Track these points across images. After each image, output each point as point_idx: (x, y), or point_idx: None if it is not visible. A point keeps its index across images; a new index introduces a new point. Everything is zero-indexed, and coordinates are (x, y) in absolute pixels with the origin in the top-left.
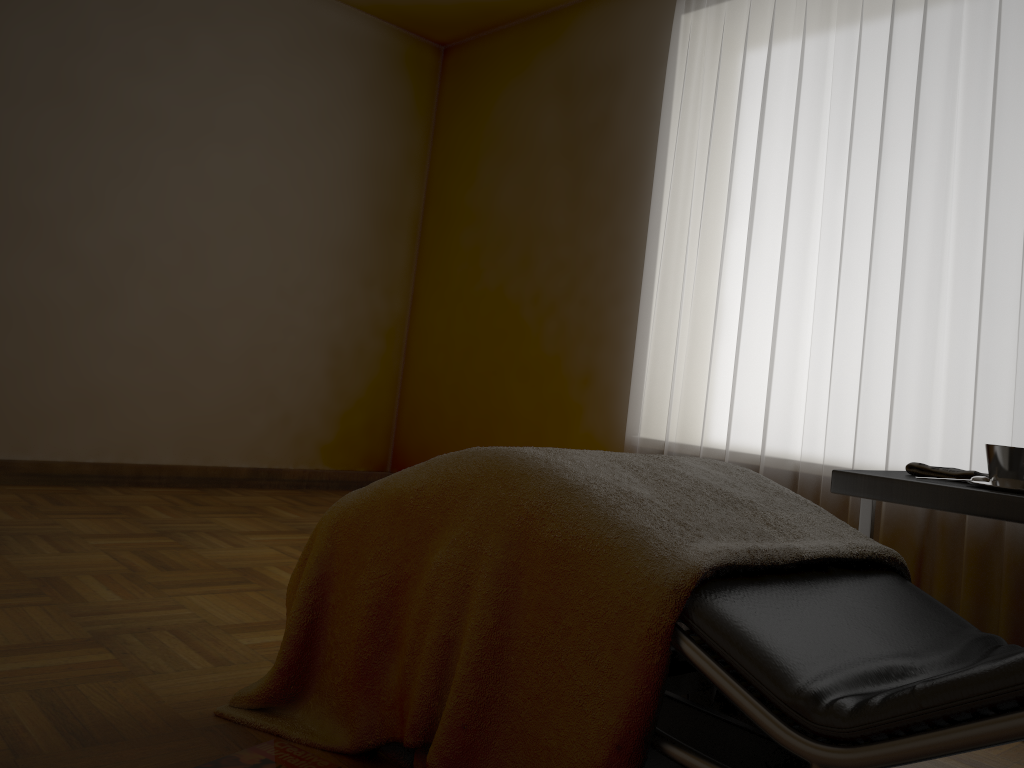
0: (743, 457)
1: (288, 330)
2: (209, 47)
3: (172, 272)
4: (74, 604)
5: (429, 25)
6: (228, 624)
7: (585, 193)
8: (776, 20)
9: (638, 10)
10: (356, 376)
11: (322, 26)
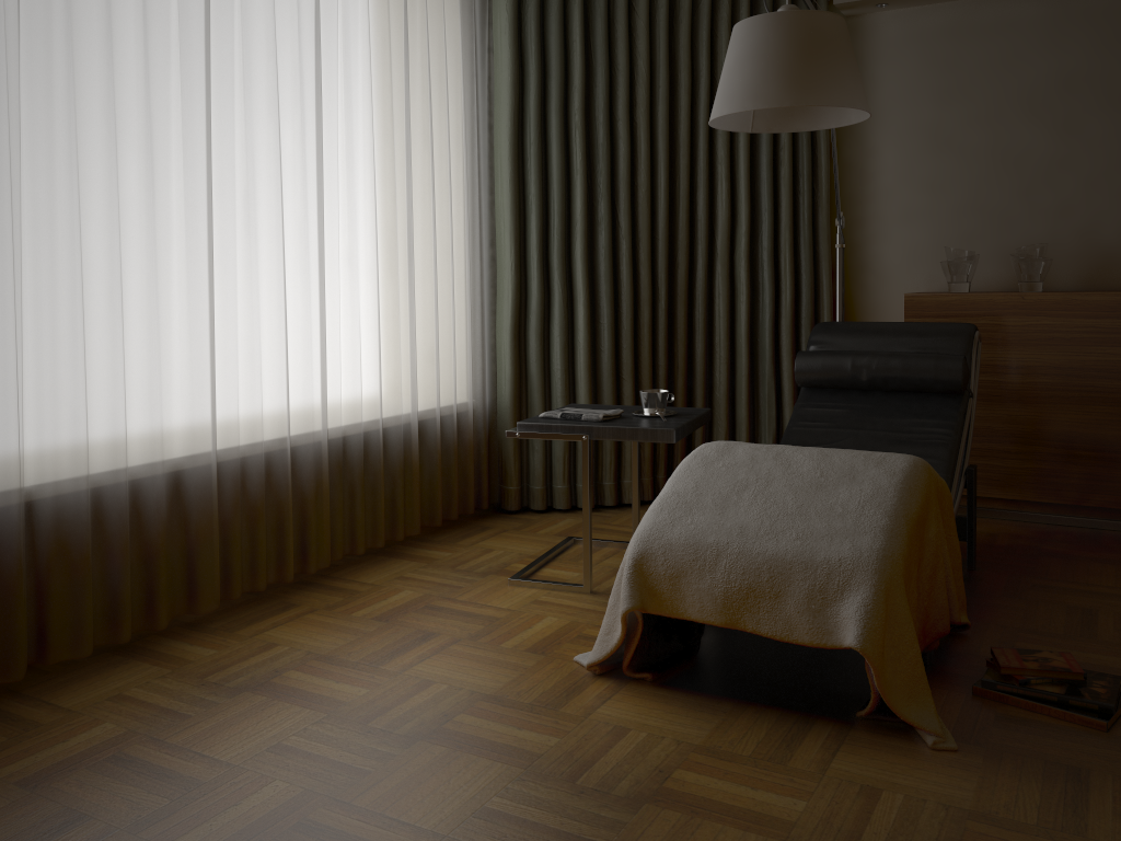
0: (166, 469)
1: None
2: None
3: None
4: None
5: None
6: (766, 837)
7: None
8: None
9: None
10: None
11: None
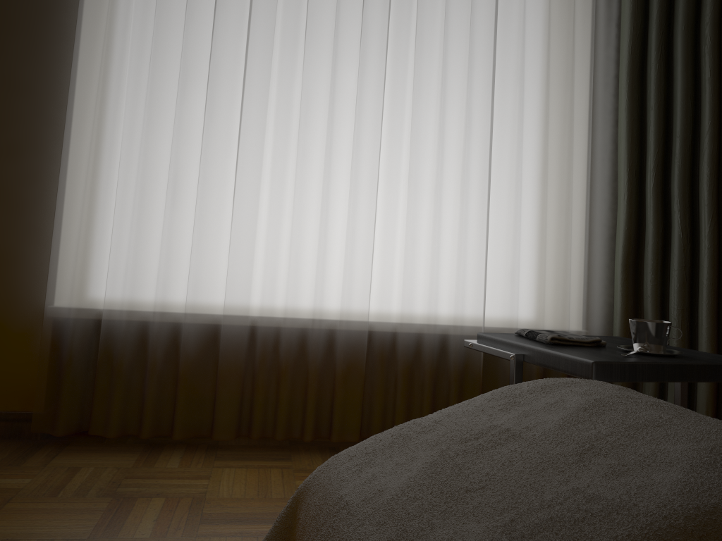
0: (202, 319)
1: None
2: None
3: None
4: None
5: None
6: None
7: None
8: None
9: None
10: None
11: None
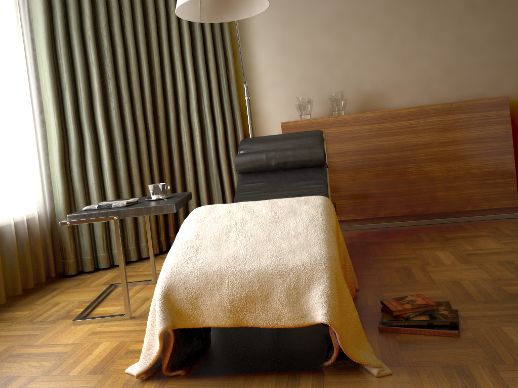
0: None
1: None
2: None
3: None
4: None
5: None
6: None
7: None
8: None
9: None
10: None
11: None
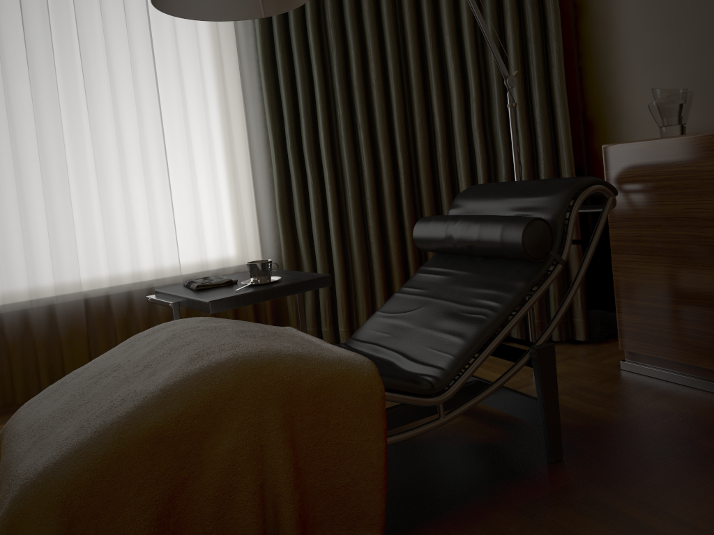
0: None
1: None
2: None
3: None
4: None
5: None
6: None
7: None
8: None
9: None
10: None
11: None
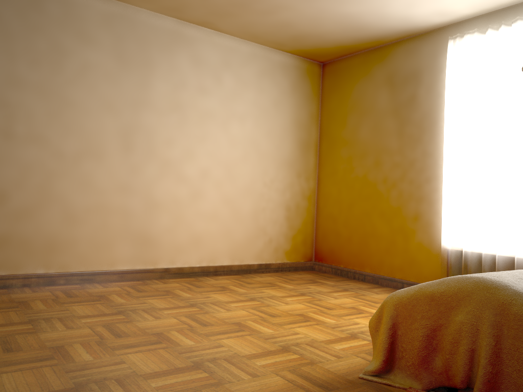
0: (505, 253)
1: (268, 200)
2: (229, 79)
3: (222, 180)
4: (259, 334)
5: (318, 55)
6: (322, 340)
7: (406, 131)
8: (502, 53)
9: (426, 46)
10: (297, 218)
11: (272, 62)
